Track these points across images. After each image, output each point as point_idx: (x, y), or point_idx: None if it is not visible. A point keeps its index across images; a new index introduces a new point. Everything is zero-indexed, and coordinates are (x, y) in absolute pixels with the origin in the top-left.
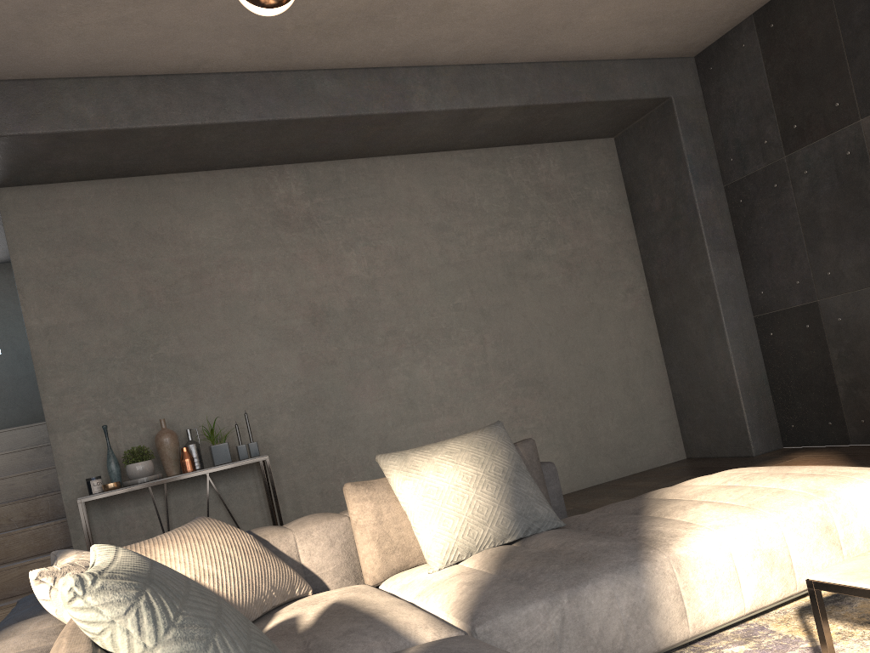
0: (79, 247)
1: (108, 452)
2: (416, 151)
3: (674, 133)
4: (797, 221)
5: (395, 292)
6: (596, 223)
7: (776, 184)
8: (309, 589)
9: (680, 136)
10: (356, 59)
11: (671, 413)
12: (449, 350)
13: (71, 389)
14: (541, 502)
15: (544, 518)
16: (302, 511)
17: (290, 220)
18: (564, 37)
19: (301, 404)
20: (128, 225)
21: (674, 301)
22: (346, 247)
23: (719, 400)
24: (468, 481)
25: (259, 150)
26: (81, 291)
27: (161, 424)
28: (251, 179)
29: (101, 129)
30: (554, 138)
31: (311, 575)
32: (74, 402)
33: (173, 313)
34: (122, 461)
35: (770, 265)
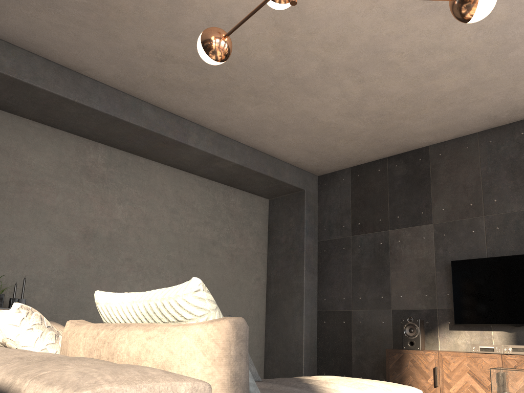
0: None
1: None
2: (173, 166)
3: (302, 207)
4: (350, 268)
5: (138, 236)
6: (250, 238)
7: (344, 248)
8: None
9: (304, 209)
10: (169, 106)
11: (262, 353)
12: (158, 280)
13: None
14: (252, 364)
15: (253, 373)
16: None
17: (91, 174)
18: (270, 141)
19: (59, 284)
20: None
21: (279, 291)
22: (118, 201)
23: (291, 350)
24: None
25: (92, 129)
26: None
27: None
28: (77, 143)
29: (10, 76)
30: (243, 187)
31: None
32: None
33: None
34: None
35: (332, 286)
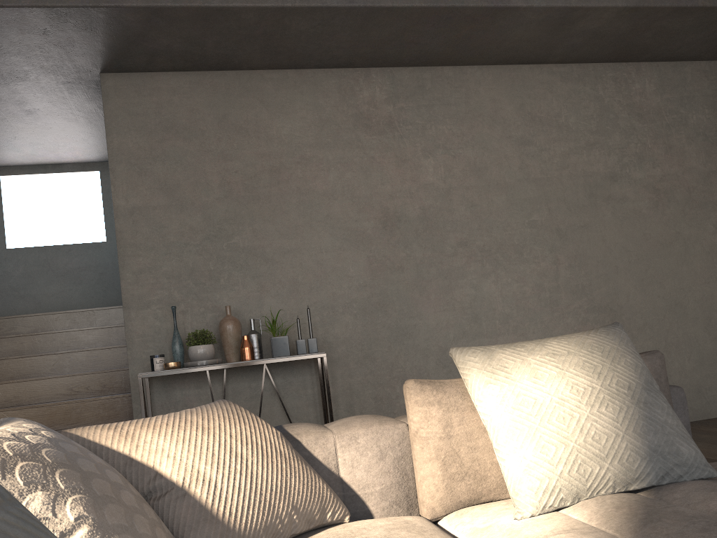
0: (169, 134)
1: (174, 333)
2: (505, 62)
3: None
4: None
5: (469, 203)
6: (690, 149)
7: None
8: (346, 514)
9: None
10: None
11: None
12: (520, 268)
13: (148, 269)
14: (685, 437)
15: (689, 461)
16: (355, 414)
17: (371, 123)
18: None
19: (364, 306)
20: (216, 117)
21: None
22: (424, 153)
23: None
24: (579, 395)
25: (347, 47)
26: (166, 176)
27: (226, 311)
28: (337, 80)
29: (193, 5)
30: (653, 56)
31: (351, 493)
32: (149, 282)
33: (250, 205)
34: (187, 343)
35: None
